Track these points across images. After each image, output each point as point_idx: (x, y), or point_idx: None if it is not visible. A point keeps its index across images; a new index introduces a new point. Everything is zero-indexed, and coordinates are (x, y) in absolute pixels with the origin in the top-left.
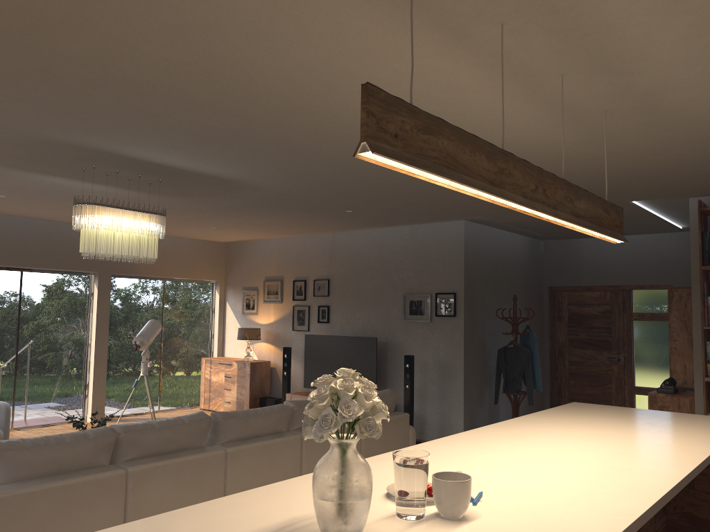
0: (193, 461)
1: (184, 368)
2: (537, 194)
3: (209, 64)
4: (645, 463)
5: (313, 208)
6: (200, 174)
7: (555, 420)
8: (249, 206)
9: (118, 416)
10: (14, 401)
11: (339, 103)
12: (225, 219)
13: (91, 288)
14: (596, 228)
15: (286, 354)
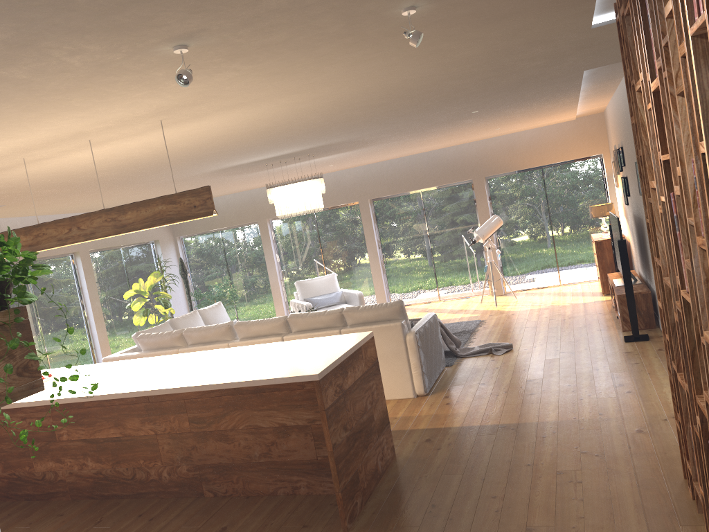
0: (209, 348)
1: (582, 244)
2: (71, 233)
3: (95, 172)
4: (107, 387)
5: (448, 121)
6: (299, 151)
7: (255, 350)
8: (414, 133)
9: (519, 290)
10: (436, 282)
11: (149, 155)
12: (462, 131)
13: (474, 192)
14: (149, 225)
15: (610, 232)
